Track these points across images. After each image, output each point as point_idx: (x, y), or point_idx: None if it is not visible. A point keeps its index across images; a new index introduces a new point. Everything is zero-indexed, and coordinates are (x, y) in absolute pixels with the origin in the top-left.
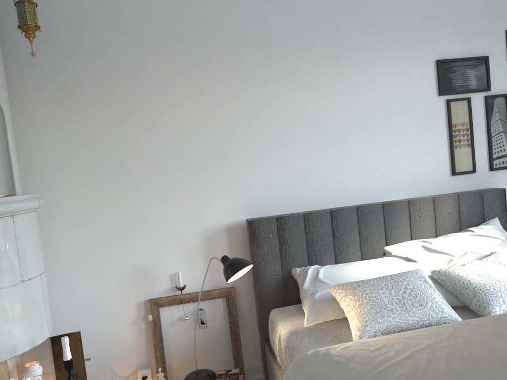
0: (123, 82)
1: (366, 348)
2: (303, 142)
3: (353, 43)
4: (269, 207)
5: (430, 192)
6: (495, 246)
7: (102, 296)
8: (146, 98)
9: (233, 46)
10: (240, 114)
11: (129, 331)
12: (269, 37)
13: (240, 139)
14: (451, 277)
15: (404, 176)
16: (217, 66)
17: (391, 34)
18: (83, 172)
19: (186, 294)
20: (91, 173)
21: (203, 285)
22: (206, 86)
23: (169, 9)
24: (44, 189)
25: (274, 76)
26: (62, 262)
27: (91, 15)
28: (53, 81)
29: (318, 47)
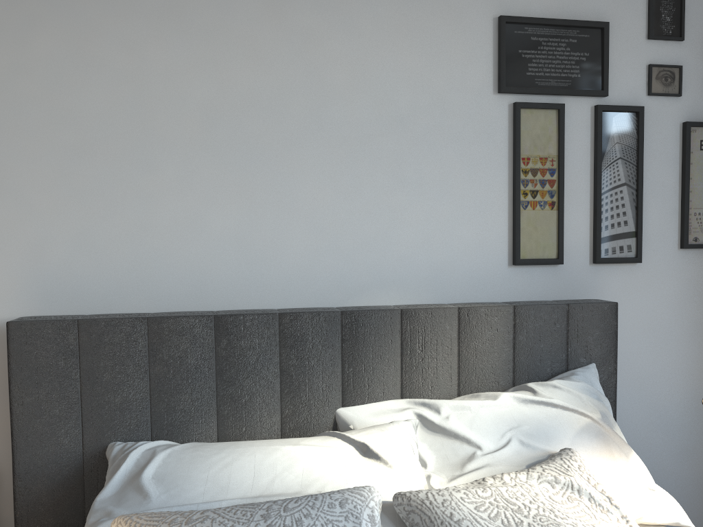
0: None
1: None
2: (184, 157)
3: None
4: (91, 295)
5: (464, 297)
6: (575, 432)
7: None
8: None
9: None
10: (37, 76)
11: None
12: None
13: (31, 134)
14: (433, 521)
15: (408, 257)
16: None
17: None
18: None
19: None
20: None
21: None
22: None
23: None
24: None
25: (127, 1)
26: None
27: None
28: None
29: None
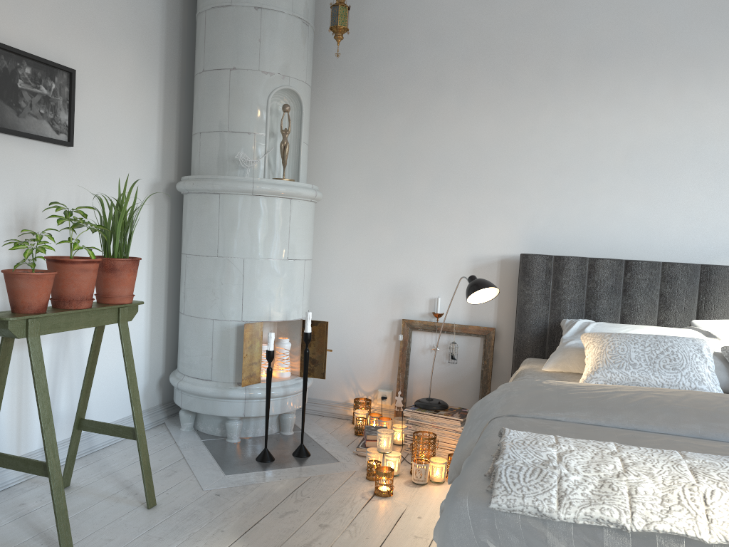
0: (420, 89)
1: (577, 384)
2: (613, 174)
3: (708, 55)
4: (554, 246)
5: None
6: None
7: (360, 304)
8: (440, 106)
9: (547, 54)
10: (540, 133)
11: (379, 347)
12: (593, 45)
13: (534, 162)
14: None
15: None
16: (524, 76)
17: None
18: (366, 177)
19: (442, 323)
20: (373, 179)
21: (449, 305)
22: (506, 99)
23: (482, 11)
24: (329, 188)
25: (591, 92)
26: (331, 263)
27: (402, 18)
28: (355, 83)
29: (656, 59)
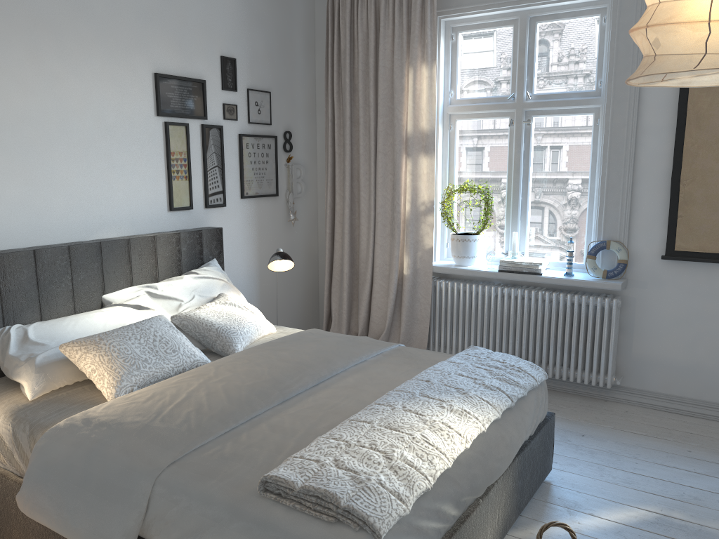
0: None
1: (134, 401)
2: None
3: (58, 26)
4: None
5: (148, 230)
6: (220, 287)
7: None
8: None
9: None
10: None
11: None
12: None
13: None
14: (193, 321)
15: (119, 209)
16: None
17: (105, 27)
18: None
19: None
20: None
21: None
22: None
23: None
24: None
25: None
26: None
27: None
28: None
29: (8, 18)
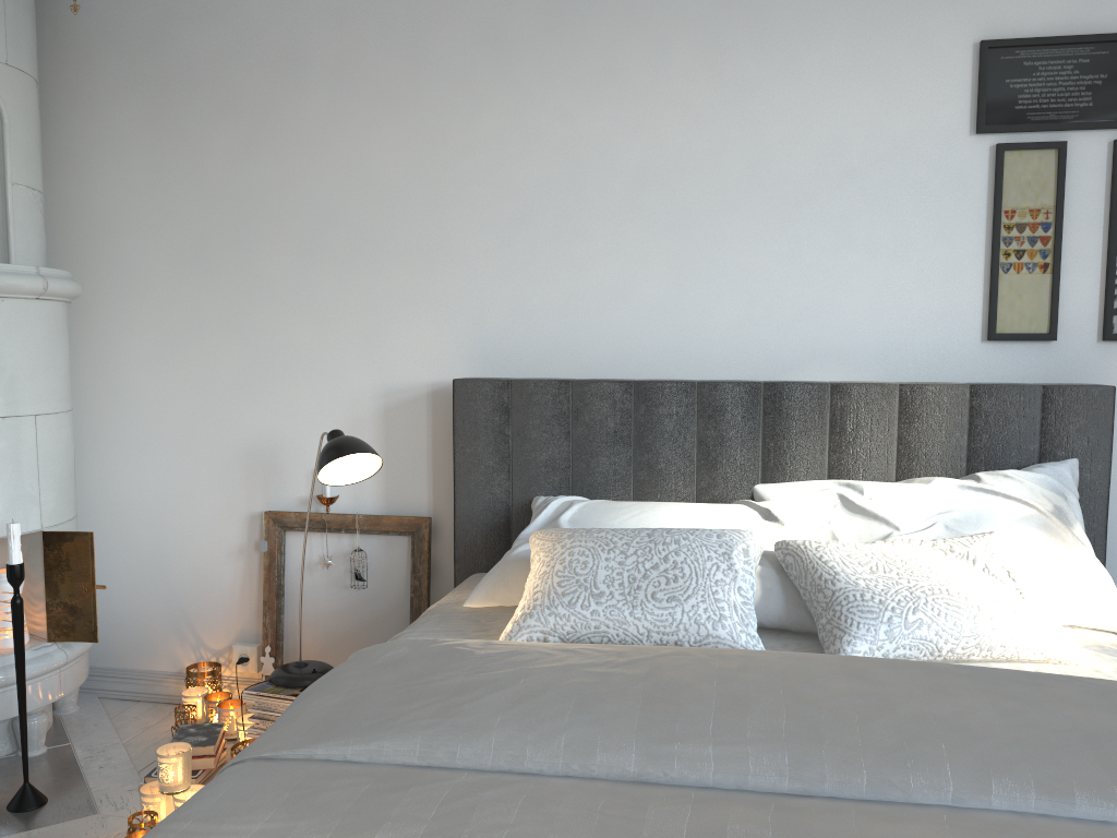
0: (263, 74)
1: (473, 650)
2: (613, 223)
3: None
4: (523, 361)
5: (921, 376)
6: (1011, 521)
7: (190, 488)
8: (302, 107)
9: (484, 1)
10: (483, 152)
11: (231, 567)
12: None
13: (477, 207)
14: (803, 561)
15: (853, 329)
16: (446, 44)
17: None
18: (180, 247)
19: (335, 514)
20: (192, 251)
21: (312, 488)
22: (418, 88)
23: None
24: (114, 272)
25: (565, 70)
26: (131, 414)
27: None
28: (145, 68)
29: (672, 5)
